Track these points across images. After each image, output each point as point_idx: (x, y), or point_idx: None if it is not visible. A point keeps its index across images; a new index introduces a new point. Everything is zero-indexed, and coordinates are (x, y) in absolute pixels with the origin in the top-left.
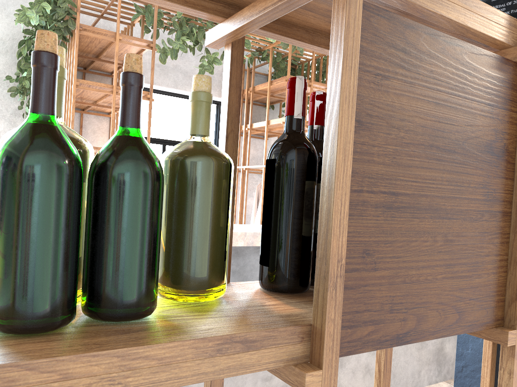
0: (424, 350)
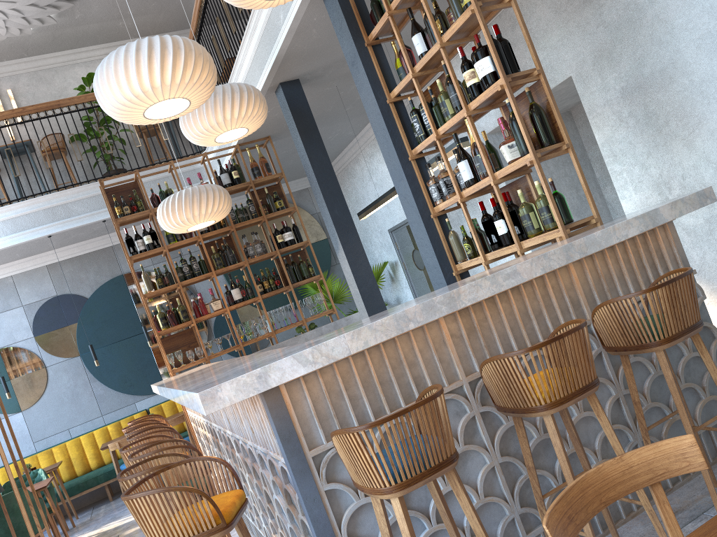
0: None
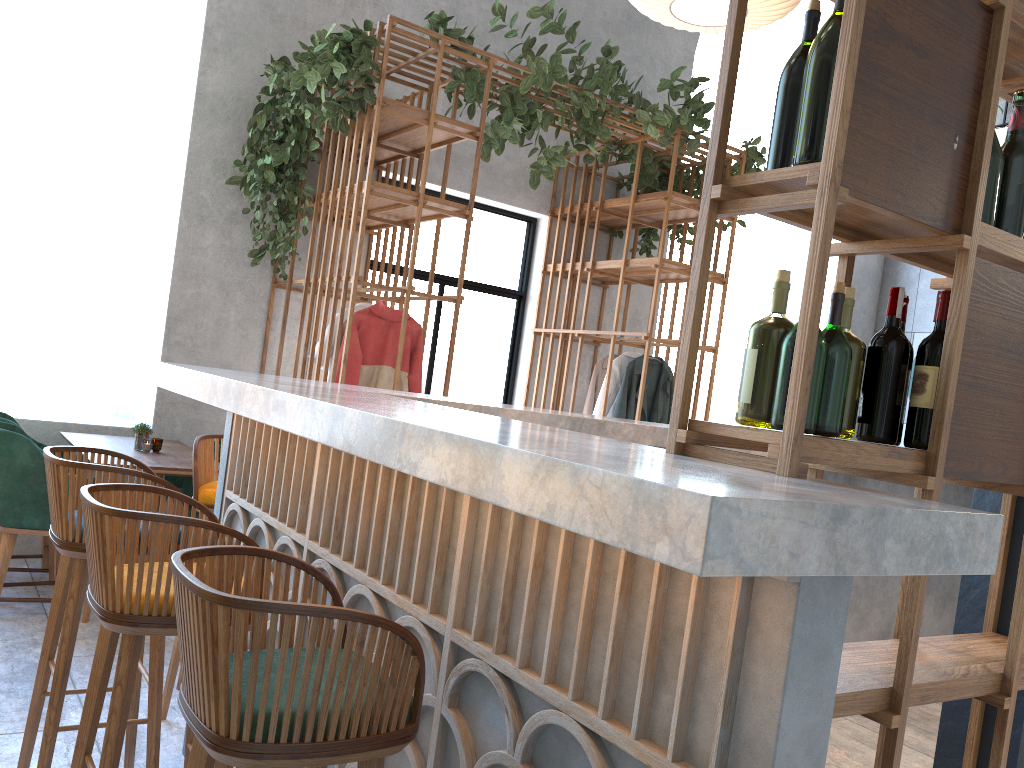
0: (863, 632)
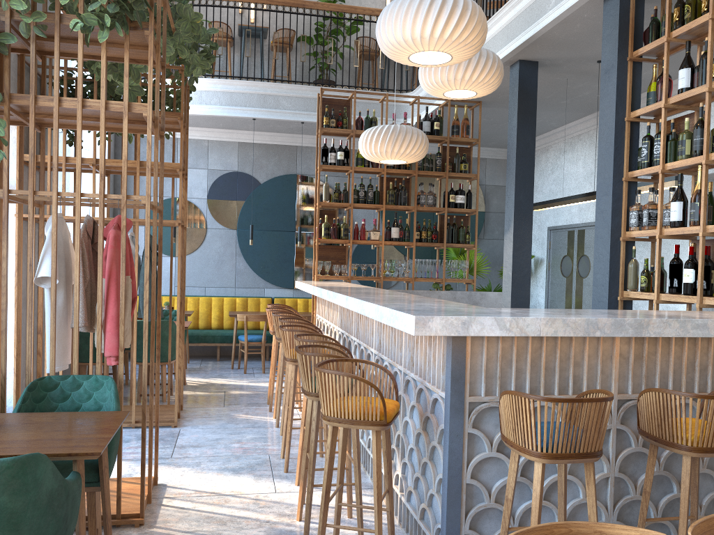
0: None
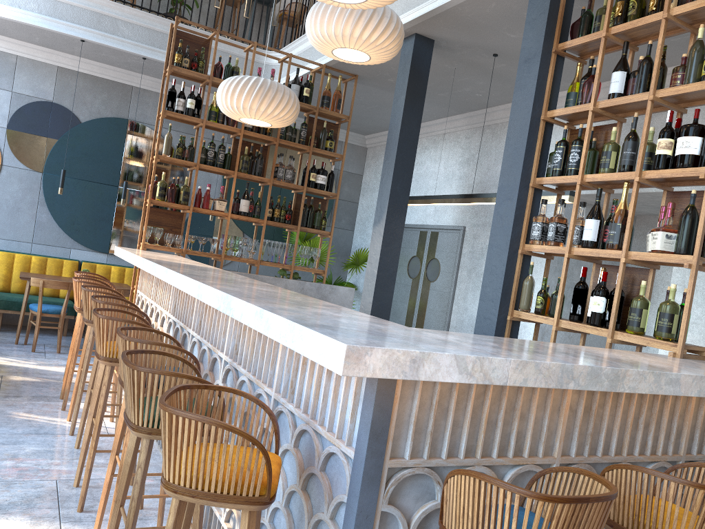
0: None
